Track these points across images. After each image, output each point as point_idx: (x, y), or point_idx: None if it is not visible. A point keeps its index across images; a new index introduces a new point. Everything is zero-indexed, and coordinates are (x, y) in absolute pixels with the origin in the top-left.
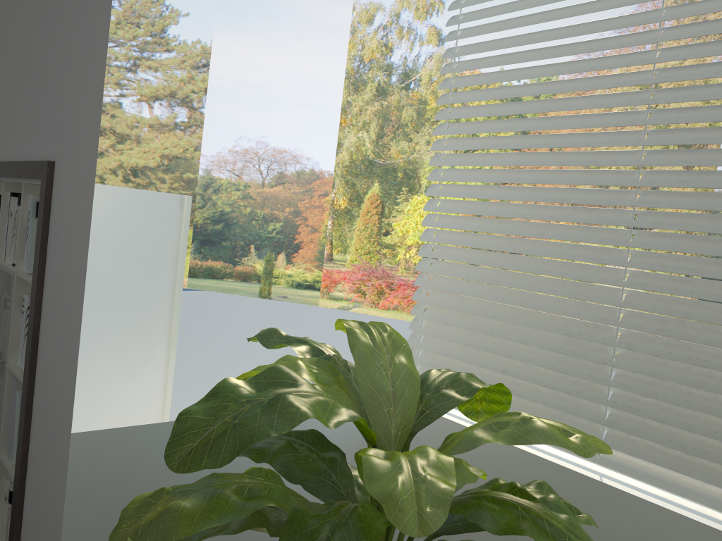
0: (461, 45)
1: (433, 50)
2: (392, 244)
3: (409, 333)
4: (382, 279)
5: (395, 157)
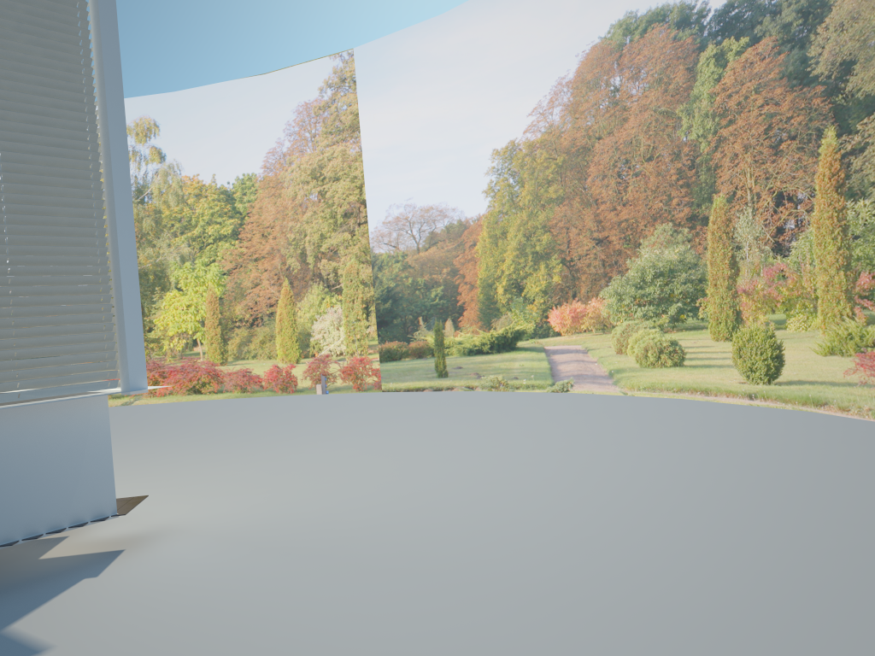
0: (179, 159)
1: (157, 167)
2: (157, 338)
3: (168, 408)
4: (155, 370)
5: (144, 262)
